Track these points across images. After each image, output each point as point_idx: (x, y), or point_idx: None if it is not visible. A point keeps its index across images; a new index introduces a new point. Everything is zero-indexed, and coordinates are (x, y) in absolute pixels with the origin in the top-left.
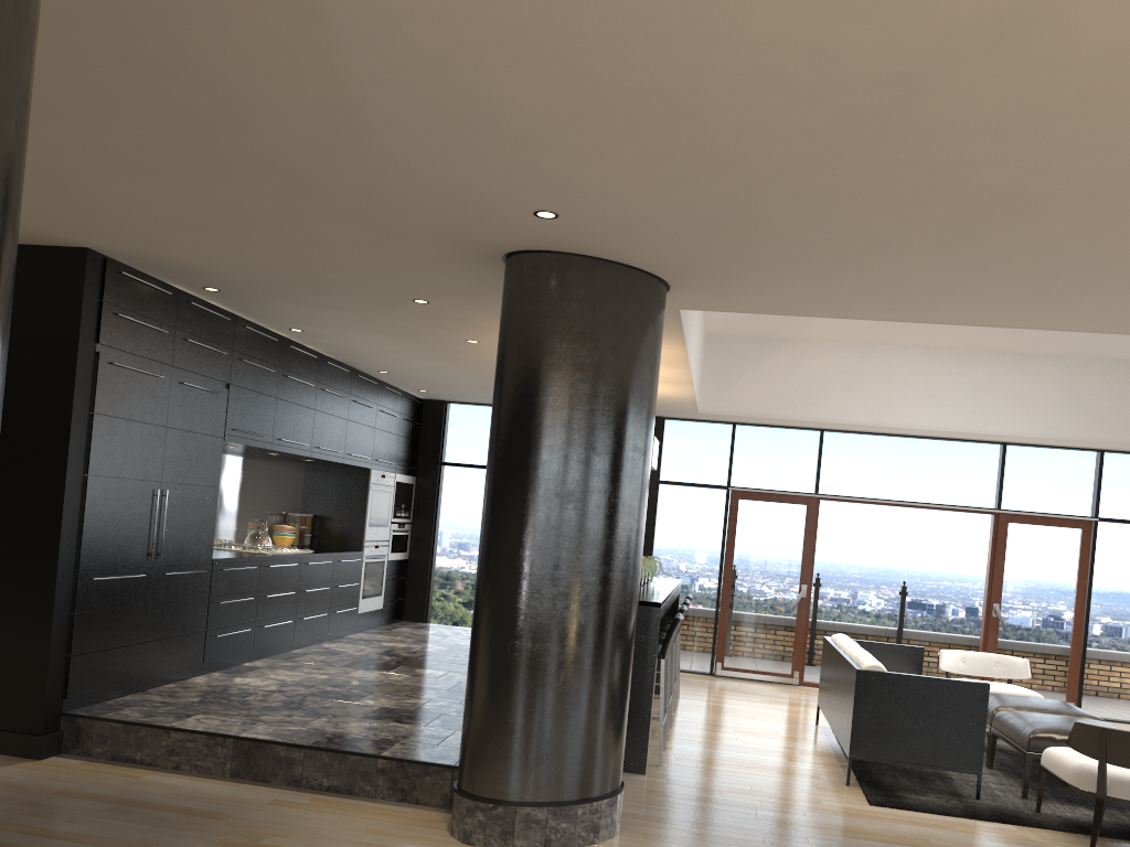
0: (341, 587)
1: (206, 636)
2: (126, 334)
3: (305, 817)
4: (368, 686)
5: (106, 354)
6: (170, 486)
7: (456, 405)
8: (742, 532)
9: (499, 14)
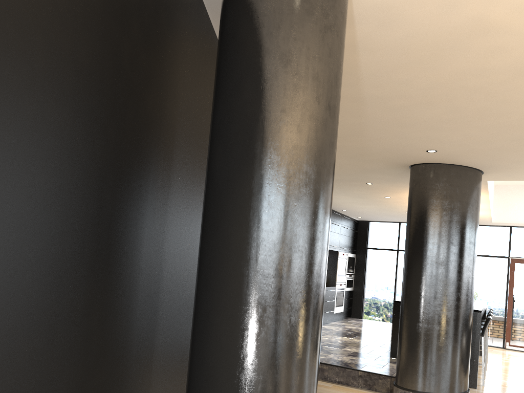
0: (327, 301)
1: None
2: None
3: (332, 392)
4: (345, 343)
5: None
6: None
7: (373, 222)
8: (517, 278)
9: (426, 94)
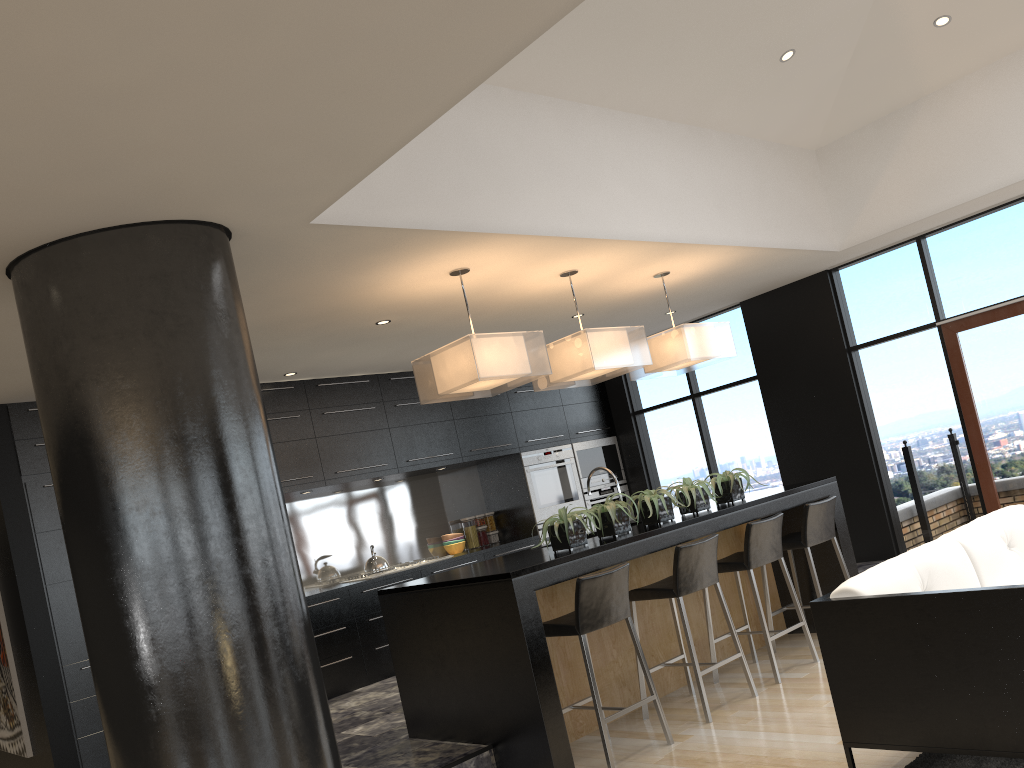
0: None
1: None
2: None
3: None
4: None
5: (35, 481)
6: None
7: None
8: (975, 374)
9: None
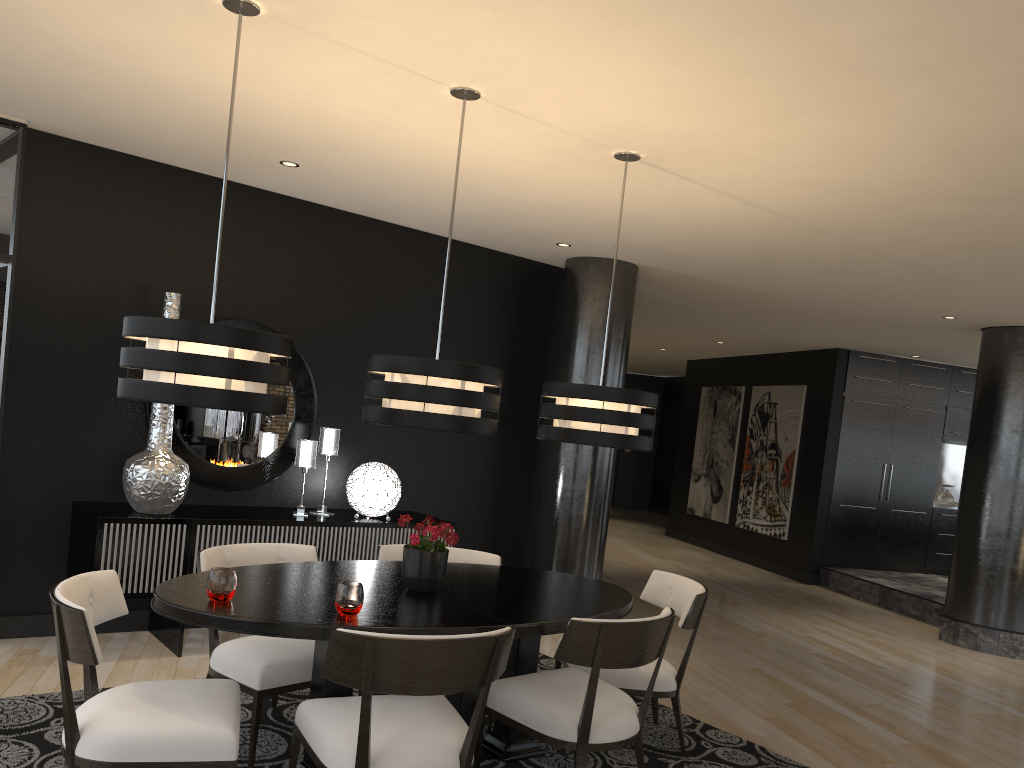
0: None
1: (927, 552)
2: (862, 385)
3: (881, 617)
4: None
5: (849, 396)
6: (895, 463)
7: None
8: None
9: (800, 287)
